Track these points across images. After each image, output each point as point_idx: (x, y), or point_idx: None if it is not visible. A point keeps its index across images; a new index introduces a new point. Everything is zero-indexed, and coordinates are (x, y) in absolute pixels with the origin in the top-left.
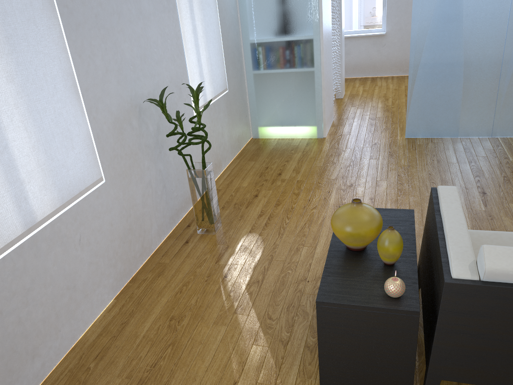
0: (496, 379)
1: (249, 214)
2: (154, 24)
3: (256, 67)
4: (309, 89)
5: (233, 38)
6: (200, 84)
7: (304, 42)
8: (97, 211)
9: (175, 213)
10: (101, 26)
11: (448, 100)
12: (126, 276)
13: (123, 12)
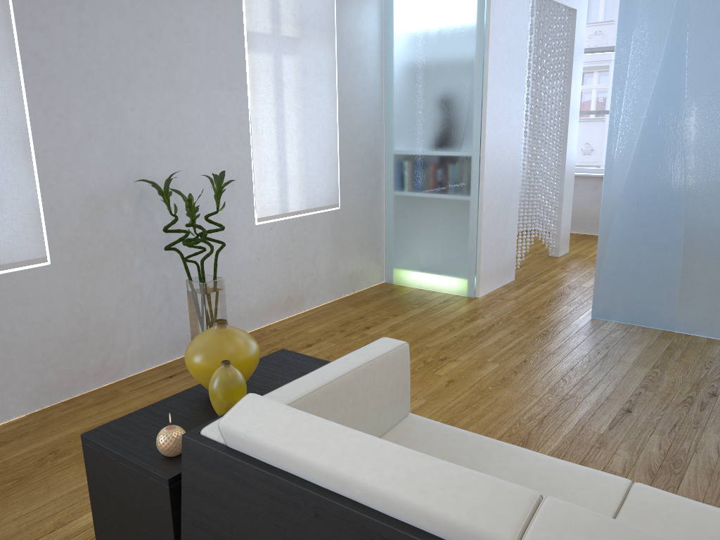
0: None
1: None
2: (195, 100)
3: (397, 186)
4: (461, 225)
5: (366, 144)
6: (222, 174)
7: (459, 159)
8: (25, 296)
9: (184, 340)
10: (92, 86)
11: (659, 268)
12: (61, 394)
13: (139, 76)
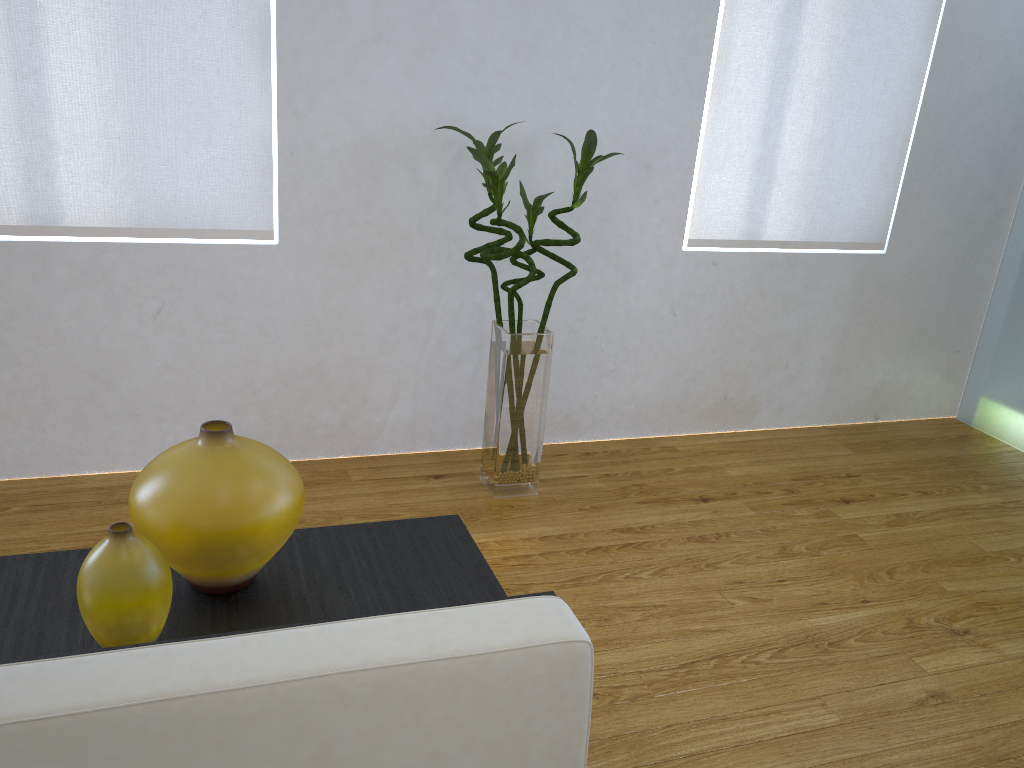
0: None
1: (615, 515)
2: None
3: None
4: None
5: (988, 132)
6: (592, 138)
7: None
8: (230, 286)
9: None
10: None
11: None
12: None
13: None
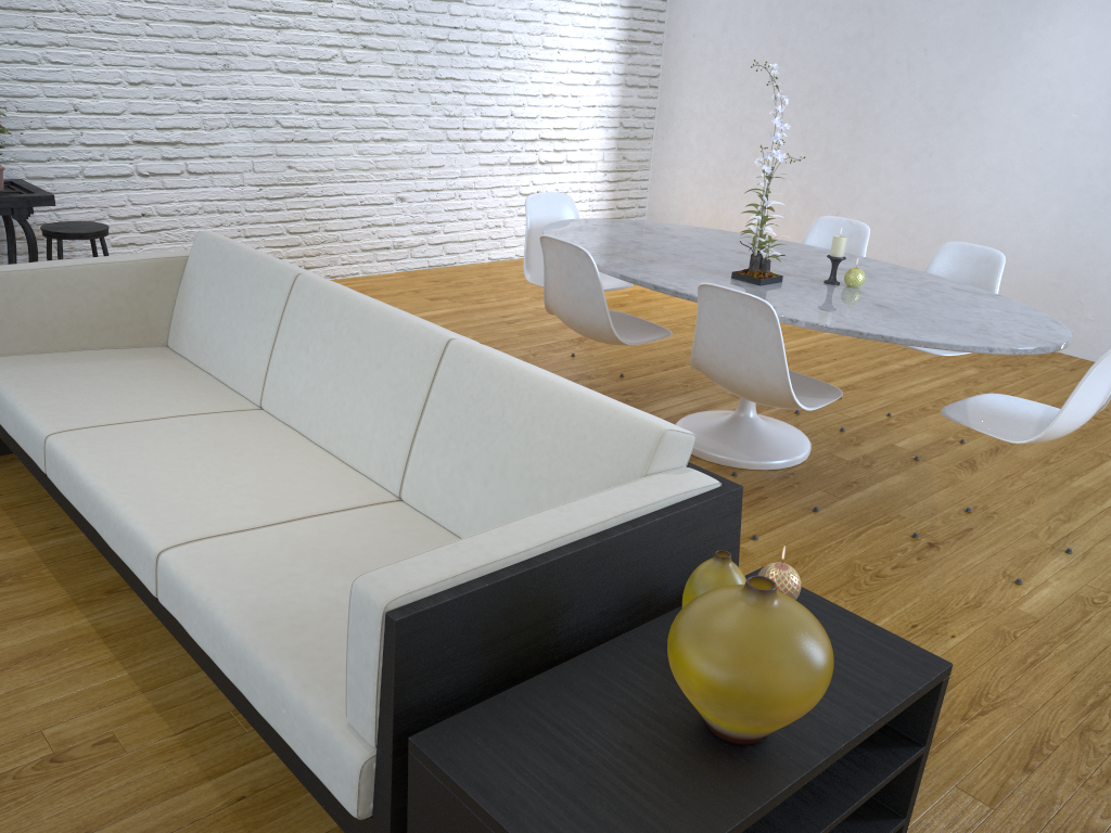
0: None
1: None
2: None
3: None
4: None
5: None
6: None
7: None
8: None
9: None
10: None
11: None
12: None
13: None
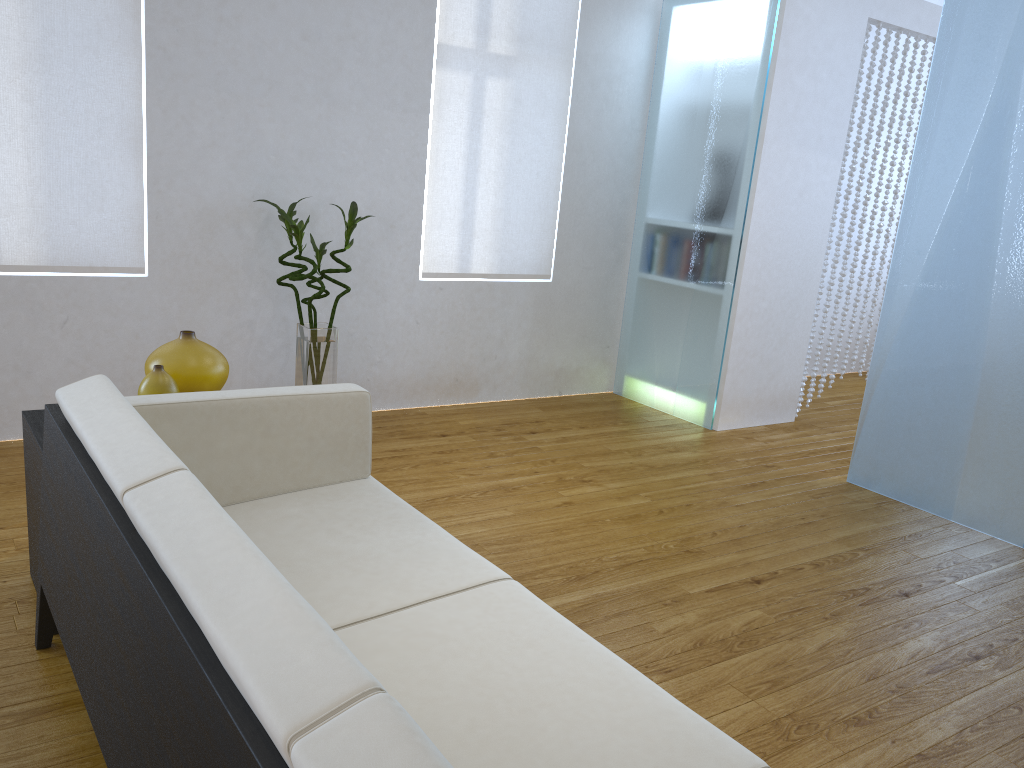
0: (53, 602)
1: (386, 444)
2: (355, 118)
3: (643, 266)
4: (708, 327)
5: (606, 205)
6: (354, 206)
7: (717, 238)
8: (115, 305)
9: None
10: (225, 89)
11: (942, 425)
12: None
13: (285, 84)
